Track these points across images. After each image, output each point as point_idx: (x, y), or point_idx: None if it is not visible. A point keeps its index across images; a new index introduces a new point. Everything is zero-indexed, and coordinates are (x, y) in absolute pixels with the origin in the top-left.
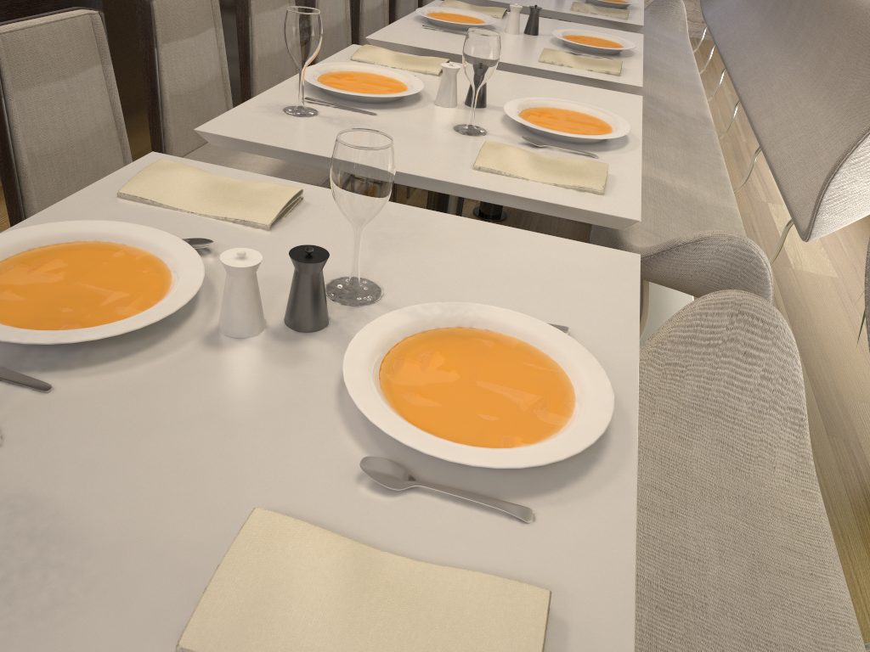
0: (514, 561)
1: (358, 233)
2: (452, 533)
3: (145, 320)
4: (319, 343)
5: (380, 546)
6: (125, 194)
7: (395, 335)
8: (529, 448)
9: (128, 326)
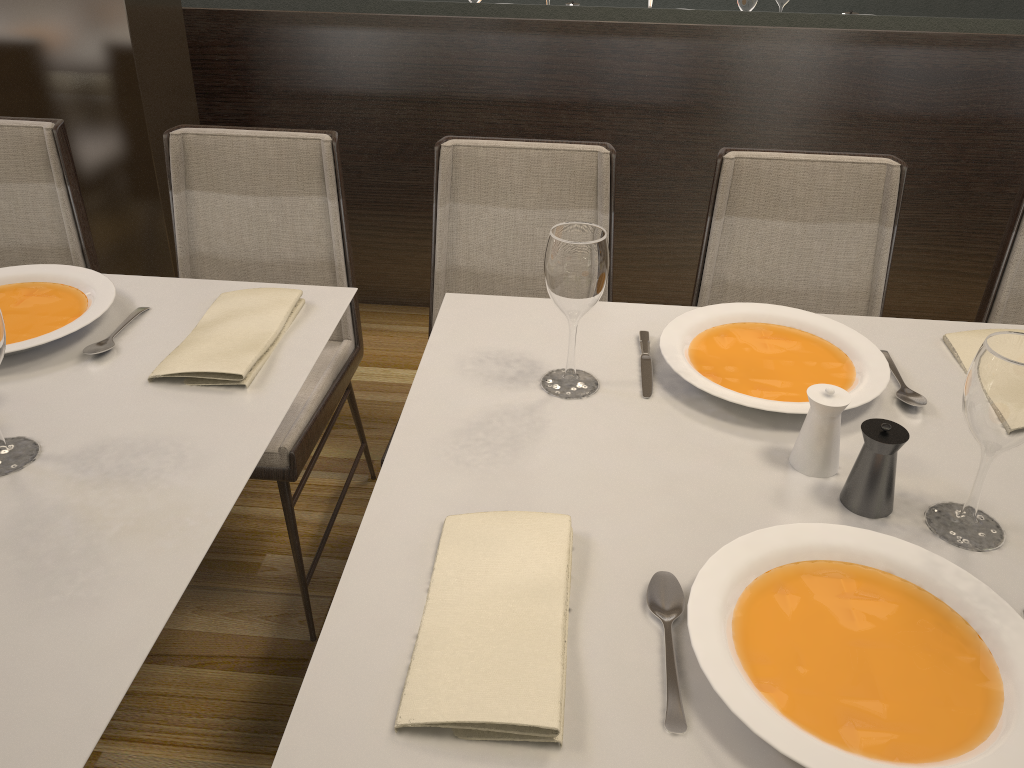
0: (605, 717)
1: (982, 457)
2: (619, 661)
3: (741, 400)
4: (834, 519)
5: (579, 610)
6: (946, 339)
7: (878, 560)
8: (754, 697)
9: (725, 395)
